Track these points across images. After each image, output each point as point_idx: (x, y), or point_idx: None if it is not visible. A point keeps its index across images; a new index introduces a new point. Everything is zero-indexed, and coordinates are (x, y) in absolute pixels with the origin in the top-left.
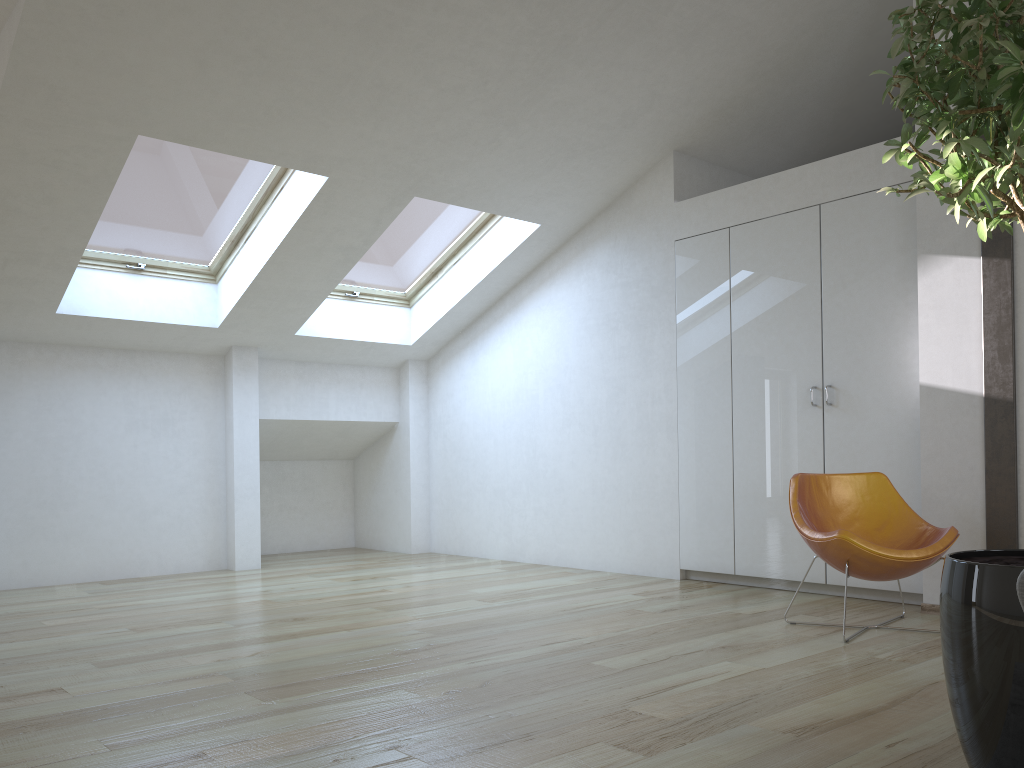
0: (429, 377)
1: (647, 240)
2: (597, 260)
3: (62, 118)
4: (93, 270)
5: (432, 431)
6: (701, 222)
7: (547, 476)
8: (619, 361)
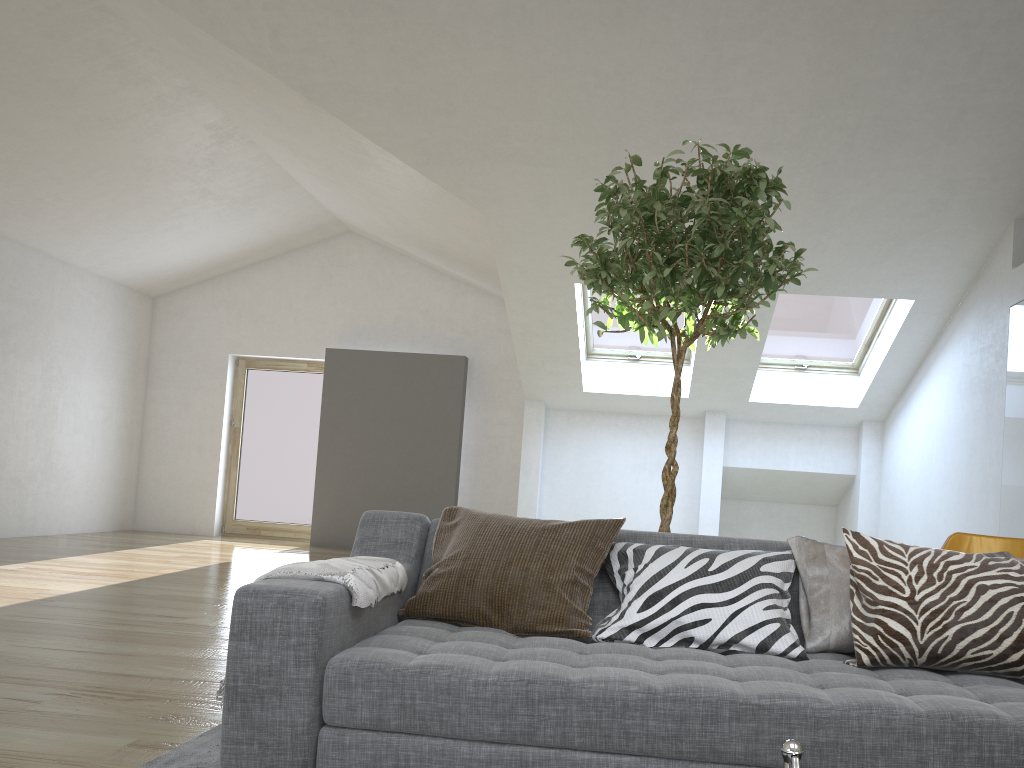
0: (883, 436)
1: (995, 307)
2: (969, 327)
3: (532, 281)
4: (607, 362)
5: (881, 484)
6: (1023, 288)
7: (932, 531)
8: (974, 423)
